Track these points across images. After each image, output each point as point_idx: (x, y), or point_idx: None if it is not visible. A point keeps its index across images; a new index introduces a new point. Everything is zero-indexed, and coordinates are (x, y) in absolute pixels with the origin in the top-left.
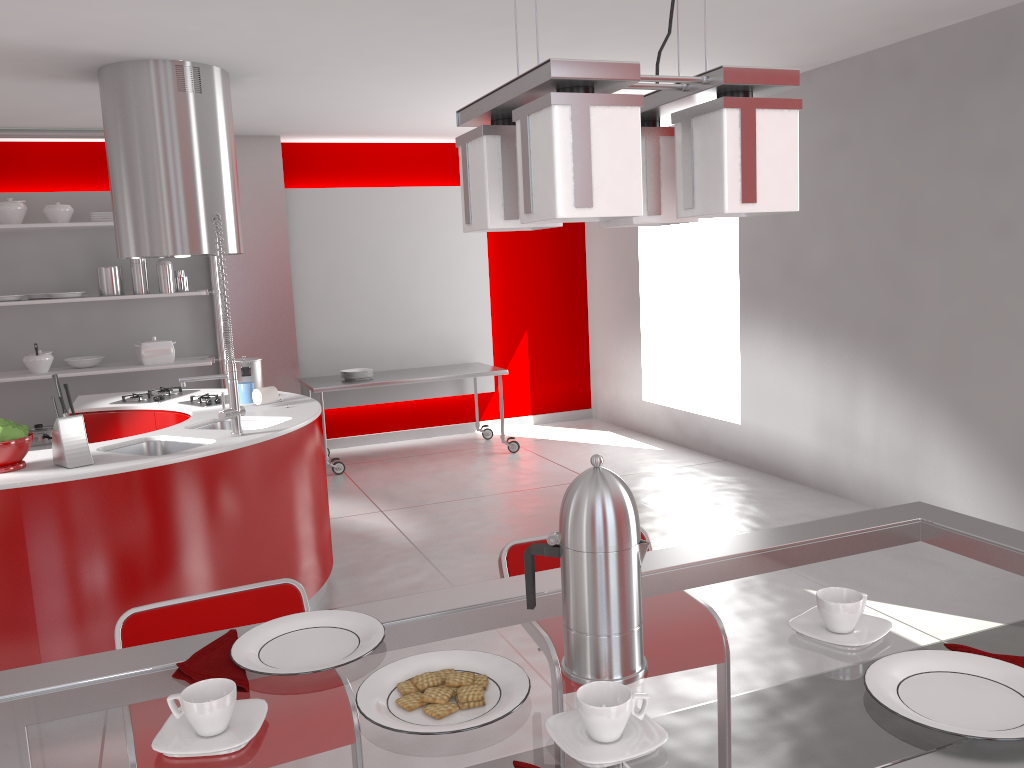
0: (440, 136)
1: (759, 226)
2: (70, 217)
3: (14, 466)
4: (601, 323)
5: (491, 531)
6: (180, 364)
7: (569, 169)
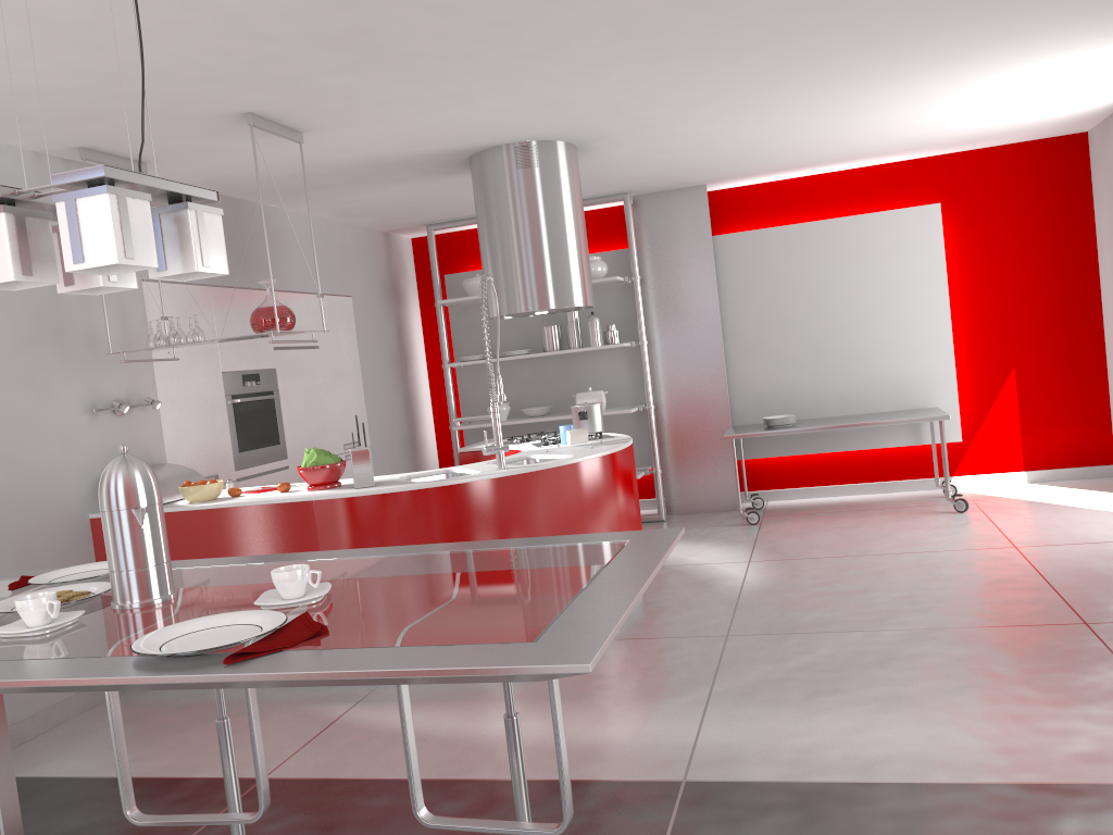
0: (880, 156)
1: None
2: None
3: (327, 485)
4: None
5: (829, 590)
6: (604, 412)
7: None
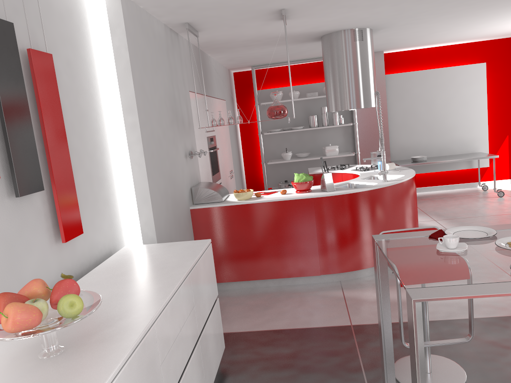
0: (462, 40)
1: None
2: (298, 96)
3: (308, 190)
4: None
5: None
6: (341, 155)
7: None
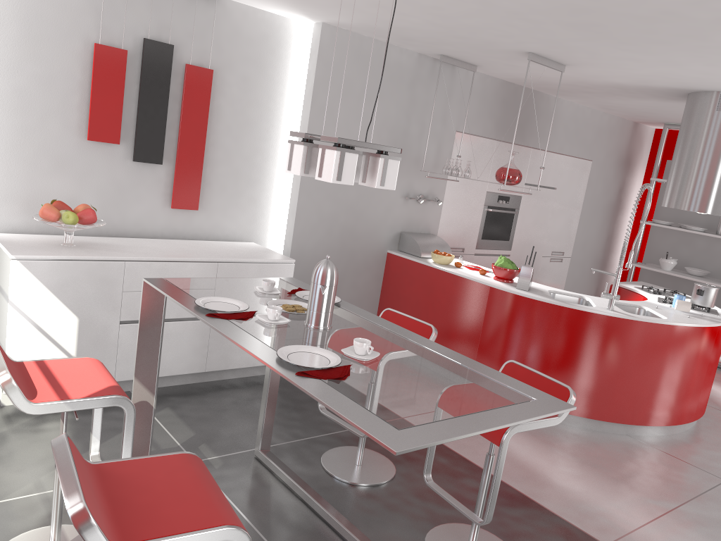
0: None
1: None
2: None
3: (504, 280)
4: None
5: None
6: None
7: (288, 160)
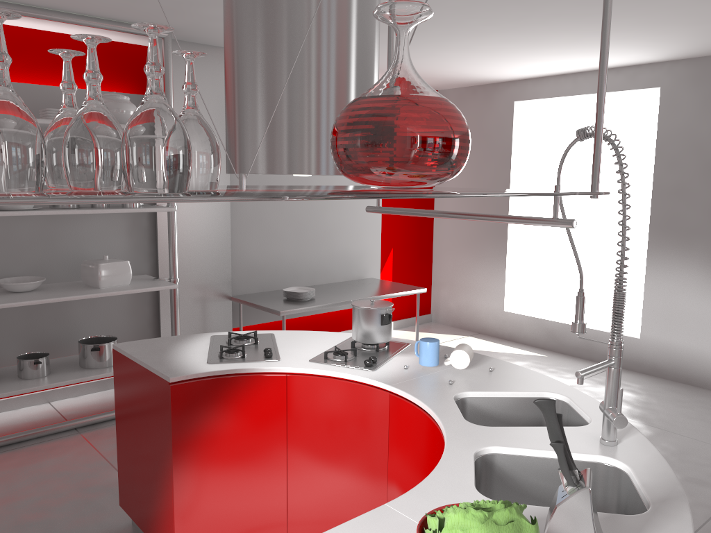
0: None
1: (682, 175)
2: None
3: None
4: (451, 243)
5: None
6: (146, 288)
7: None
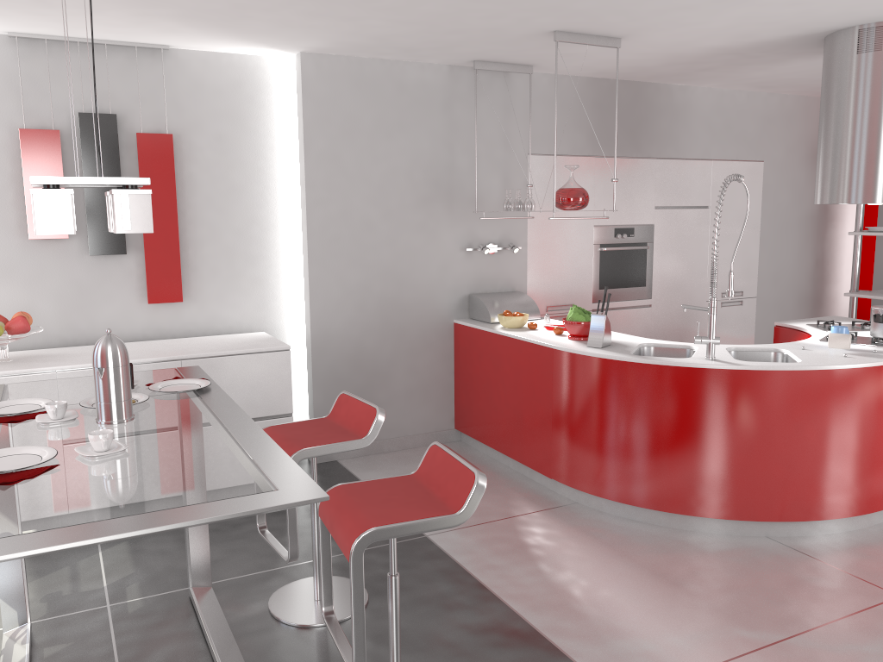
0: None
1: None
2: None
3: (578, 338)
4: None
5: None
6: None
7: None
